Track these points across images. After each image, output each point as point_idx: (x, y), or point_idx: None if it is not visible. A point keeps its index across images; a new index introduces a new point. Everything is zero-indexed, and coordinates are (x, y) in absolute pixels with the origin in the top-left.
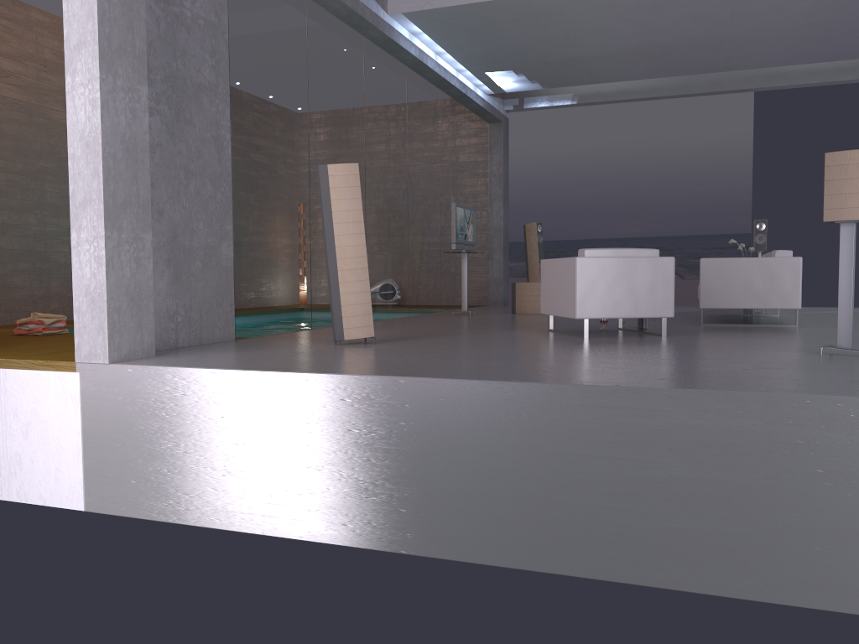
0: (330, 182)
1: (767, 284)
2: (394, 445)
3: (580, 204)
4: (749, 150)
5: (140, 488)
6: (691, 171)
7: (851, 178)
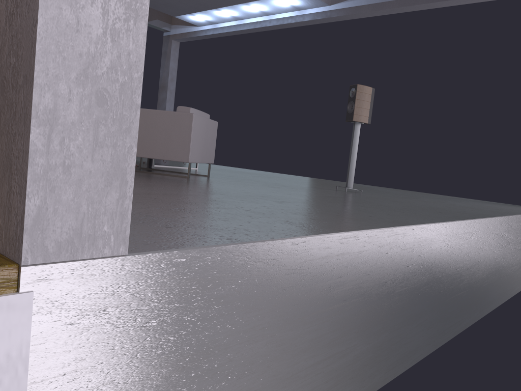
0: None
1: None
2: (404, 286)
3: None
4: None
5: None
6: None
7: (366, 100)
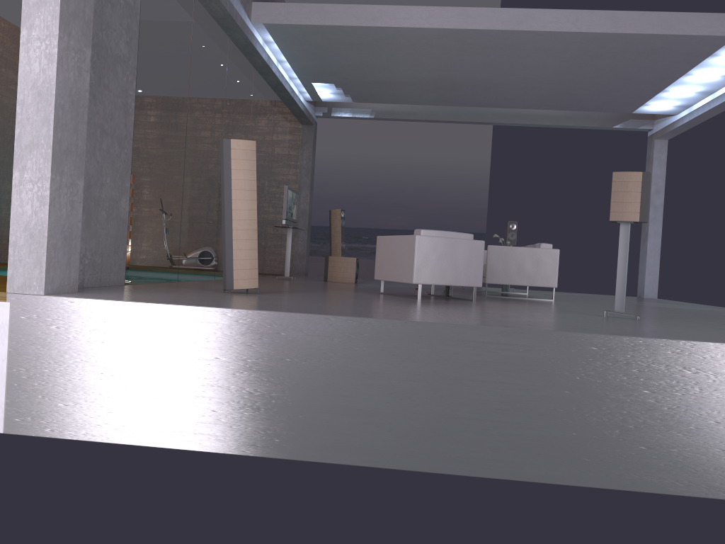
0: (232, 154)
1: (535, 268)
2: (322, 372)
3: (358, 199)
4: (487, 170)
5: (68, 410)
6: (445, 181)
7: (630, 191)
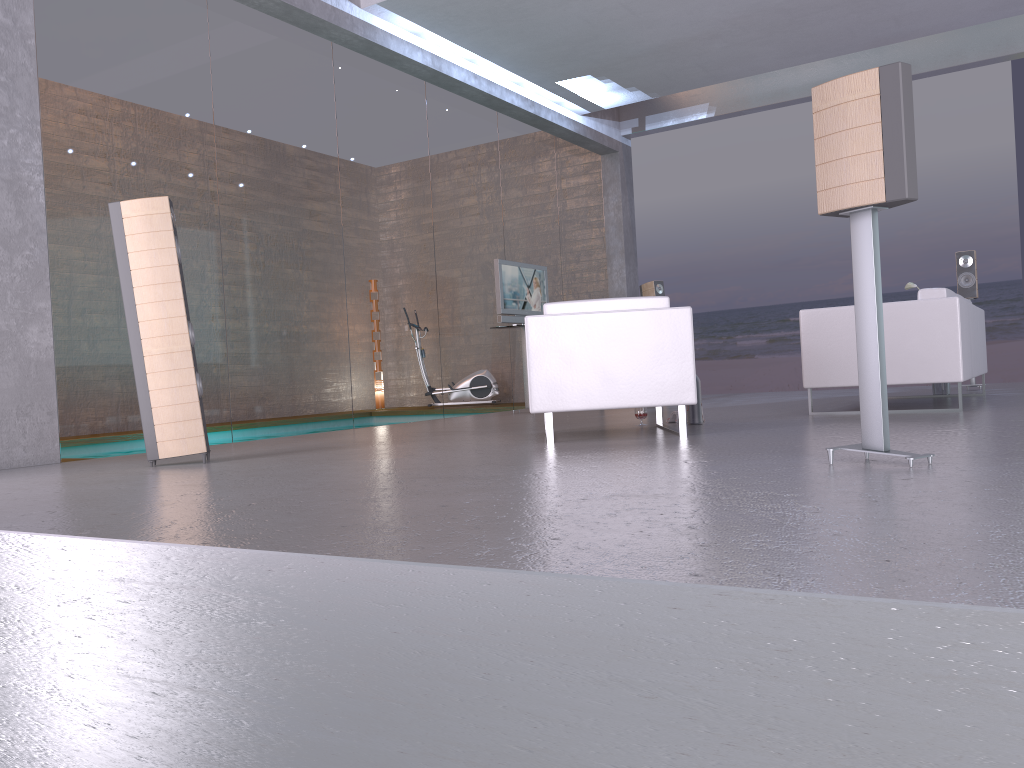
0: (126, 227)
1: (906, 344)
2: None
3: (775, 257)
4: (1011, 163)
5: None
6: (927, 200)
7: (853, 126)
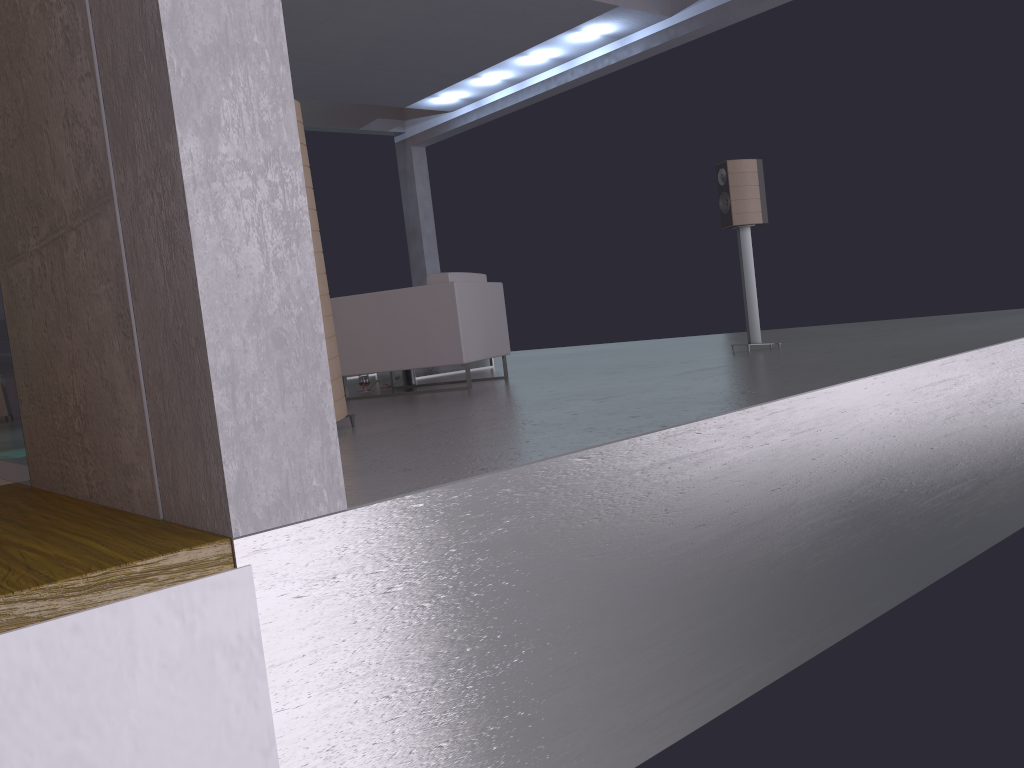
0: None
1: None
2: (815, 492)
3: None
4: None
5: None
6: None
7: (749, 185)
